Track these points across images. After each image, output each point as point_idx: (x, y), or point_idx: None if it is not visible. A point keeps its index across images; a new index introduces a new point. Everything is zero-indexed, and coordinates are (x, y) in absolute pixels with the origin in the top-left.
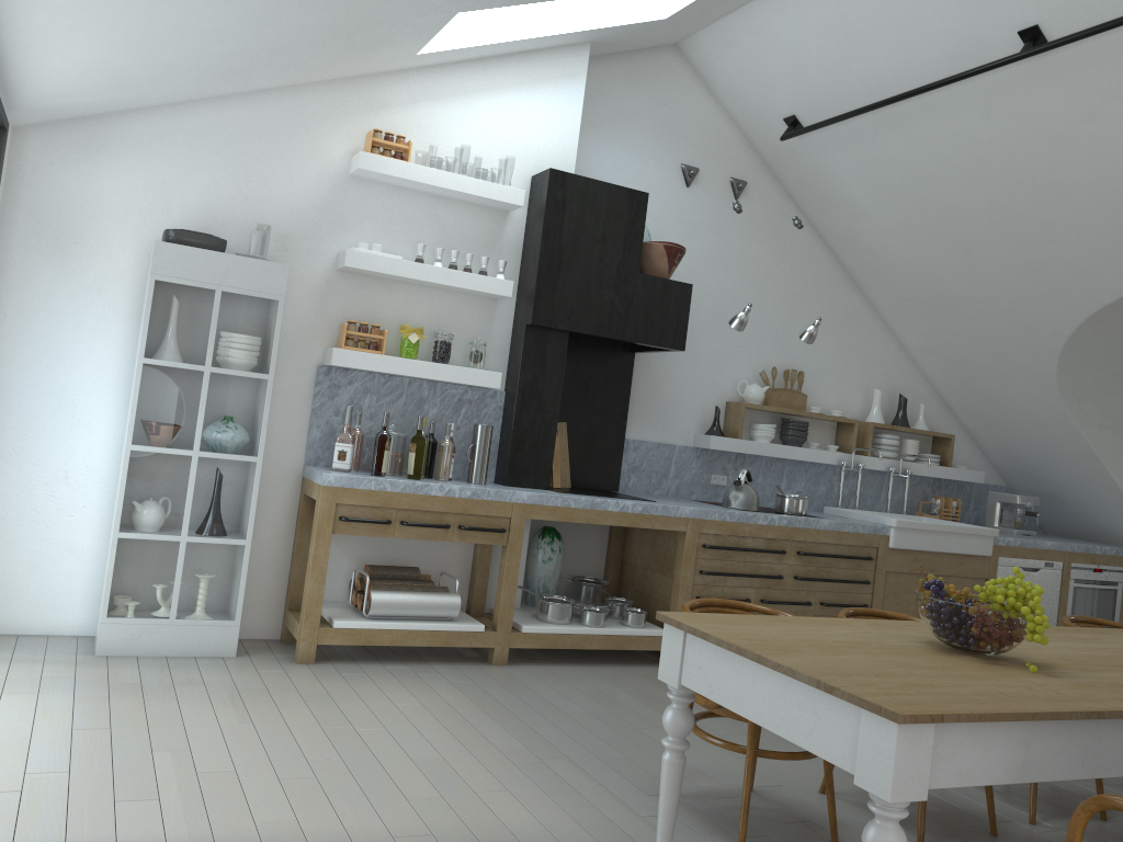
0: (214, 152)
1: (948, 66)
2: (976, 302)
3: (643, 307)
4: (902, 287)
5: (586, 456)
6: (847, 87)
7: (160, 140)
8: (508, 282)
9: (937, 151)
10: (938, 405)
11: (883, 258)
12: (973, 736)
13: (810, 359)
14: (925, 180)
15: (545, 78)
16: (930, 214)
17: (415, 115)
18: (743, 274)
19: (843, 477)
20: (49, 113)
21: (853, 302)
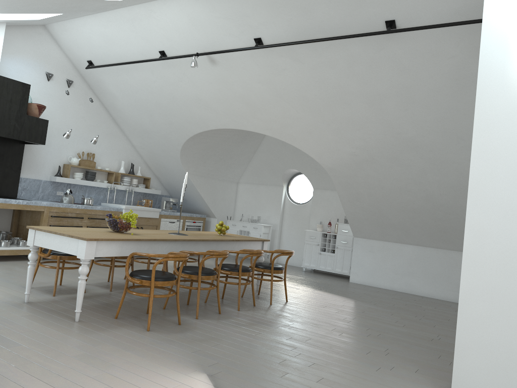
0: None
1: (140, 56)
2: (155, 132)
3: (28, 127)
4: (131, 125)
5: (2, 184)
6: (108, 55)
7: None
8: None
9: (139, 82)
10: (146, 167)
11: (124, 114)
12: (107, 245)
13: (98, 149)
14: (136, 90)
15: None
16: (138, 102)
17: None
18: (71, 116)
19: (109, 192)
20: None
21: (115, 128)
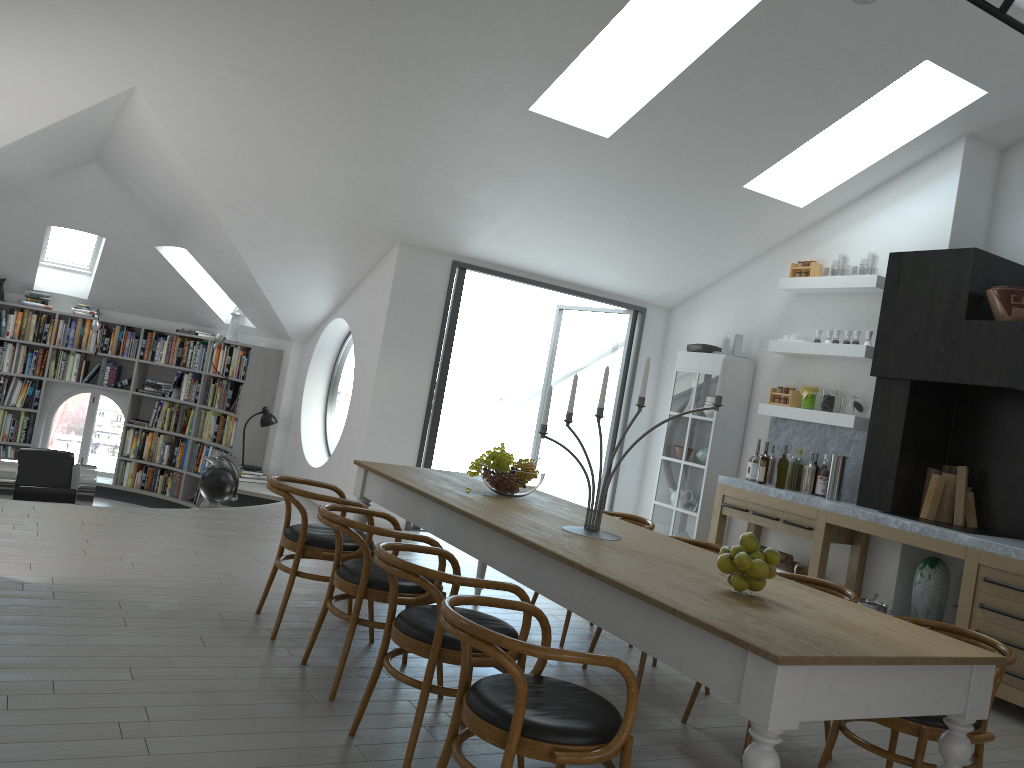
0: (735, 299)
1: None
2: None
3: (967, 350)
4: None
5: (1008, 504)
6: None
7: (716, 299)
8: (861, 346)
9: None
10: None
11: None
12: (375, 480)
13: None
14: None
15: (925, 180)
16: None
17: (833, 243)
18: None
19: None
20: (667, 299)
21: None
